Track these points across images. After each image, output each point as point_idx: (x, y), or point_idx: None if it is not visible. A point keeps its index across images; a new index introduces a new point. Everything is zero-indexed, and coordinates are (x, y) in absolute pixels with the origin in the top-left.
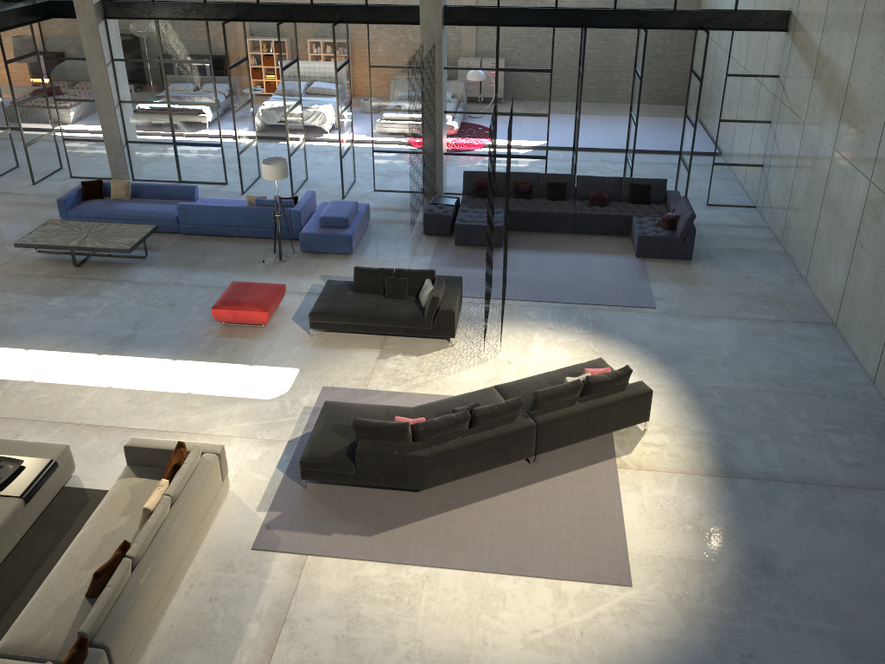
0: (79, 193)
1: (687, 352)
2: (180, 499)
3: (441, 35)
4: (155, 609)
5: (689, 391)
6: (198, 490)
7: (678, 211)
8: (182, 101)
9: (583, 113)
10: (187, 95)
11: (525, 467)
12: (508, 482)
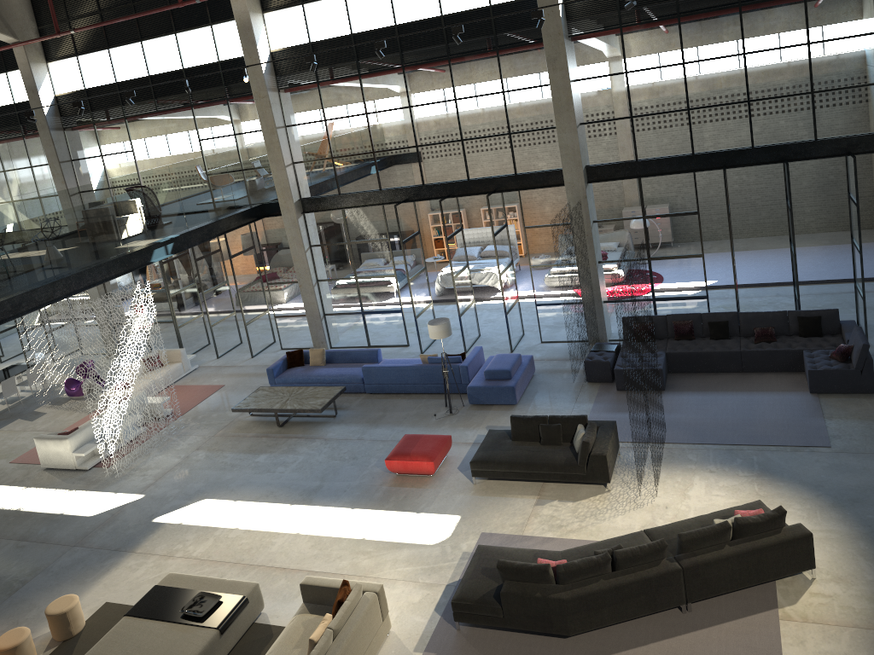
0: (285, 362)
1: (866, 493)
2: (341, 633)
3: (585, 192)
4: None
5: (866, 536)
6: (357, 625)
7: (851, 341)
8: (367, 275)
9: (758, 248)
10: (370, 269)
11: (677, 616)
12: (659, 631)
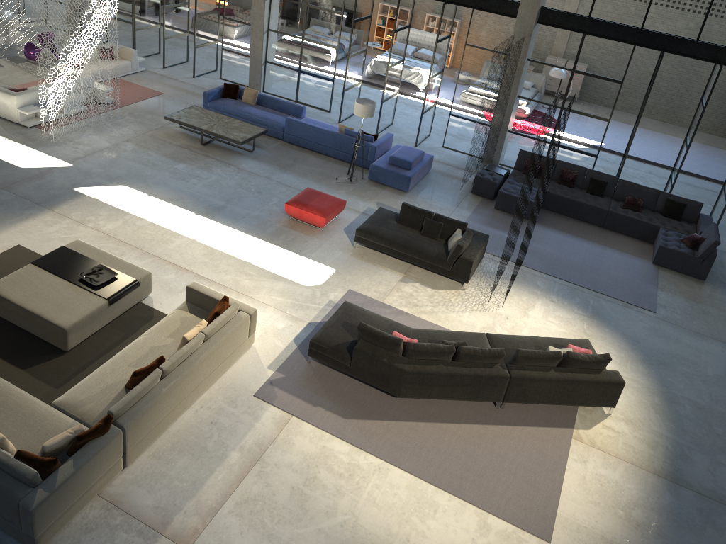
0: (221, 91)
1: (672, 360)
2: (211, 339)
3: (532, 30)
4: (169, 414)
5: (662, 394)
6: (226, 337)
7: (704, 234)
8: (313, 39)
9: (646, 128)
10: (317, 35)
11: (490, 408)
12: (472, 416)
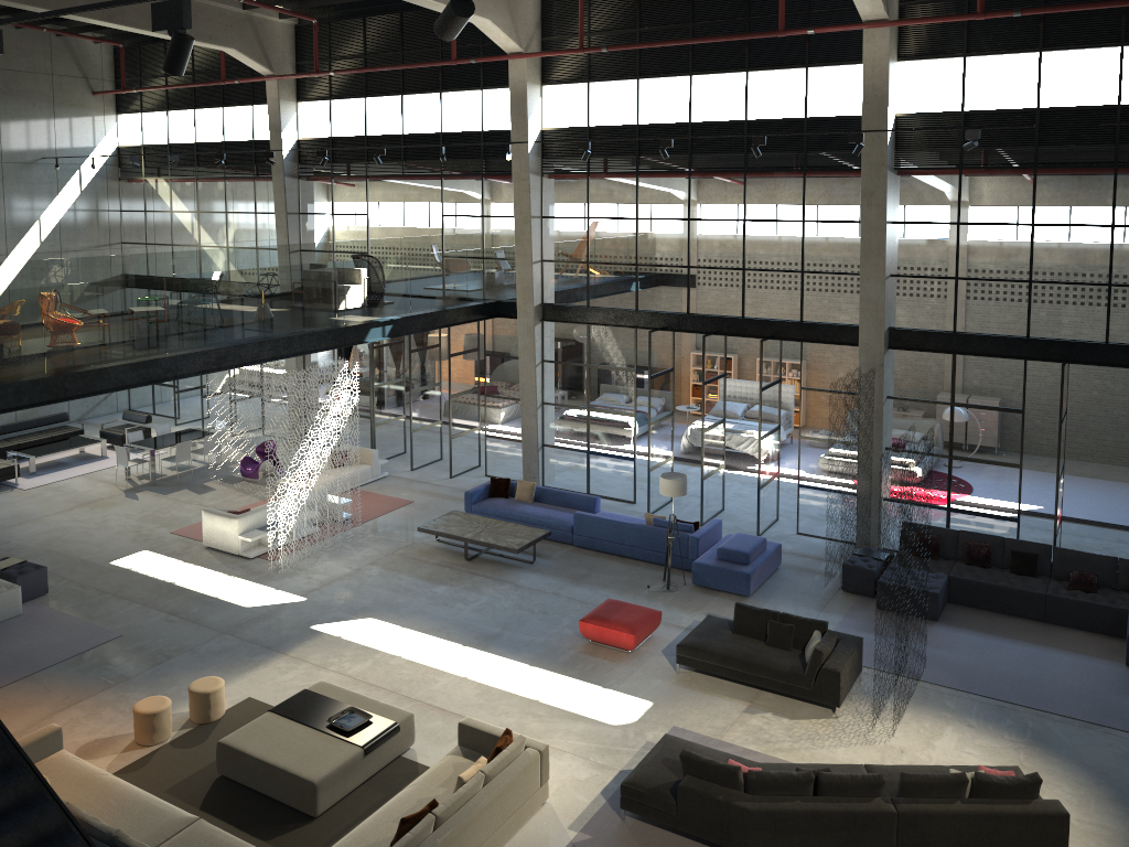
0: (487, 489)
1: None
2: (493, 781)
3: (882, 358)
4: None
5: None
6: (512, 779)
7: None
8: (602, 408)
9: (1111, 479)
10: (607, 402)
11: None
12: None
